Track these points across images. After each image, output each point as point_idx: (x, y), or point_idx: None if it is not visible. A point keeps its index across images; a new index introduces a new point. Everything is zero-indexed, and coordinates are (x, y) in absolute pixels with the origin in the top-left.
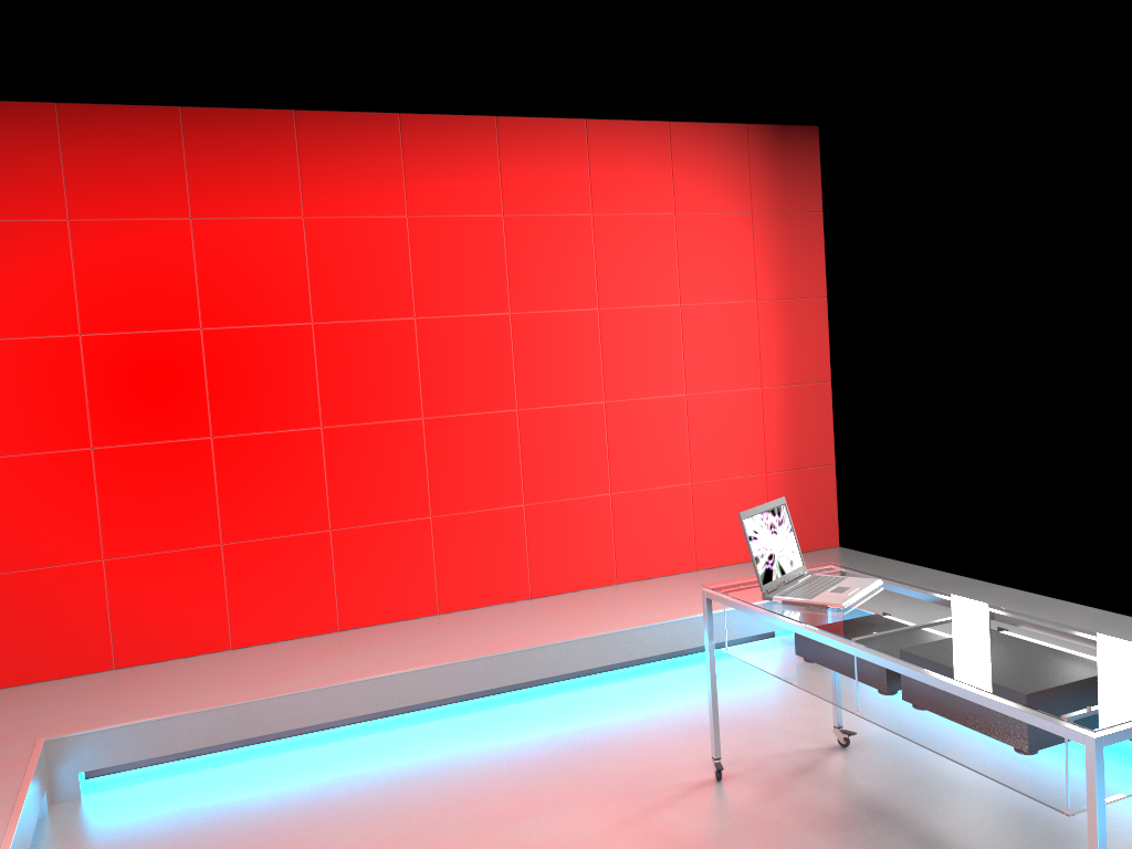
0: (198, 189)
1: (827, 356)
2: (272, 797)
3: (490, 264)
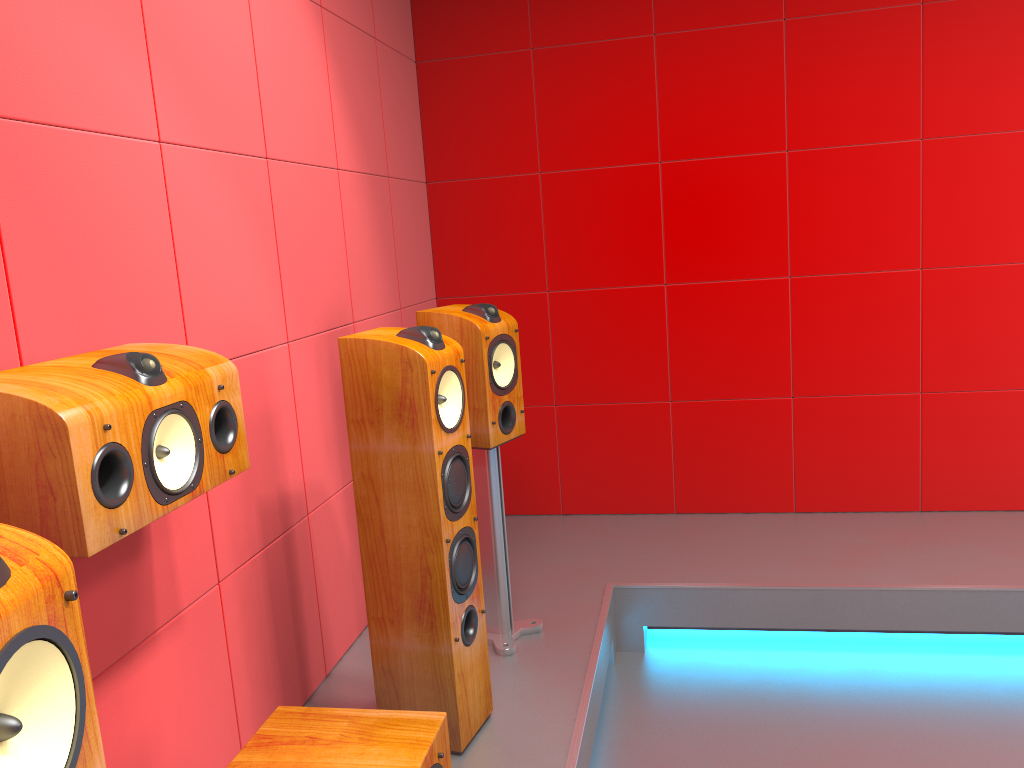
0: None
1: None
2: (854, 715)
3: None
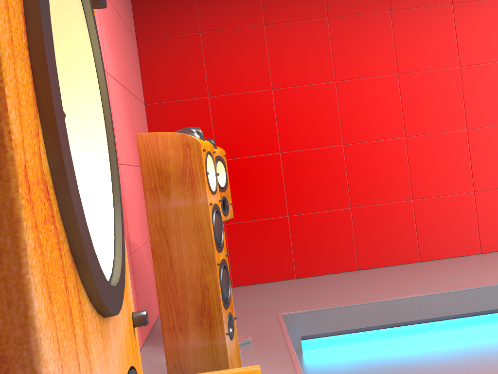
0: (331, 0)
1: None
2: (436, 364)
3: None
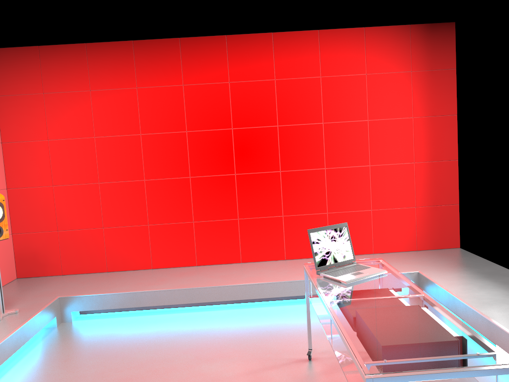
0: (139, 75)
1: (456, 146)
2: (131, 333)
3: (268, 103)
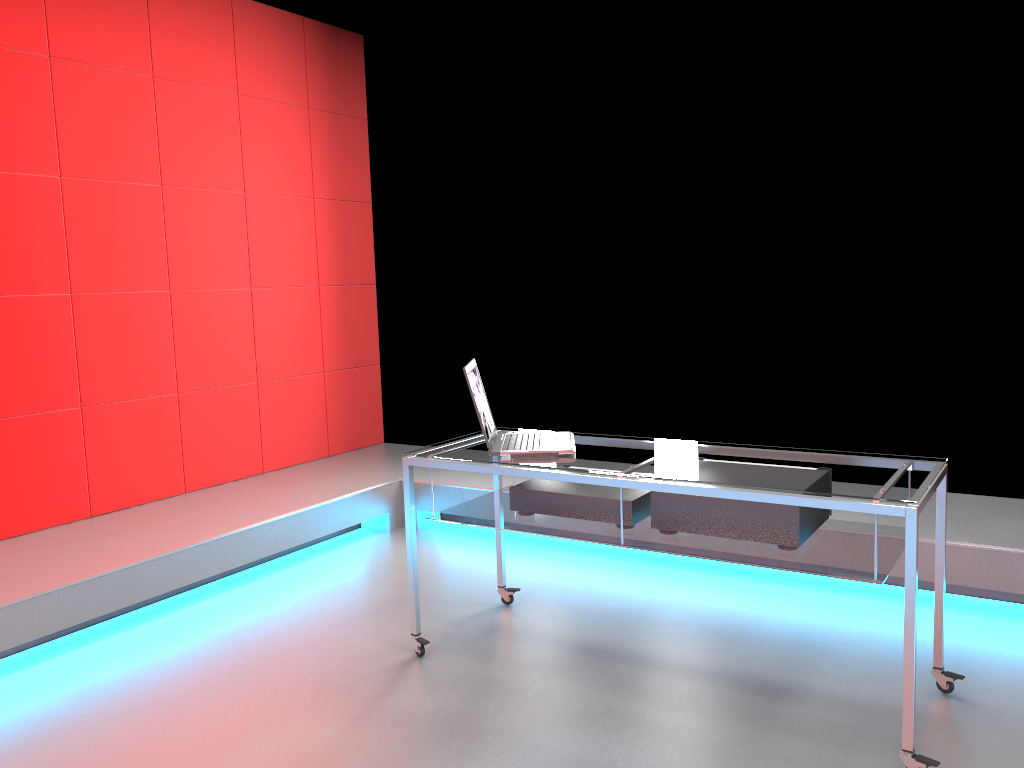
0: None
1: (373, 260)
2: None
3: (34, 113)
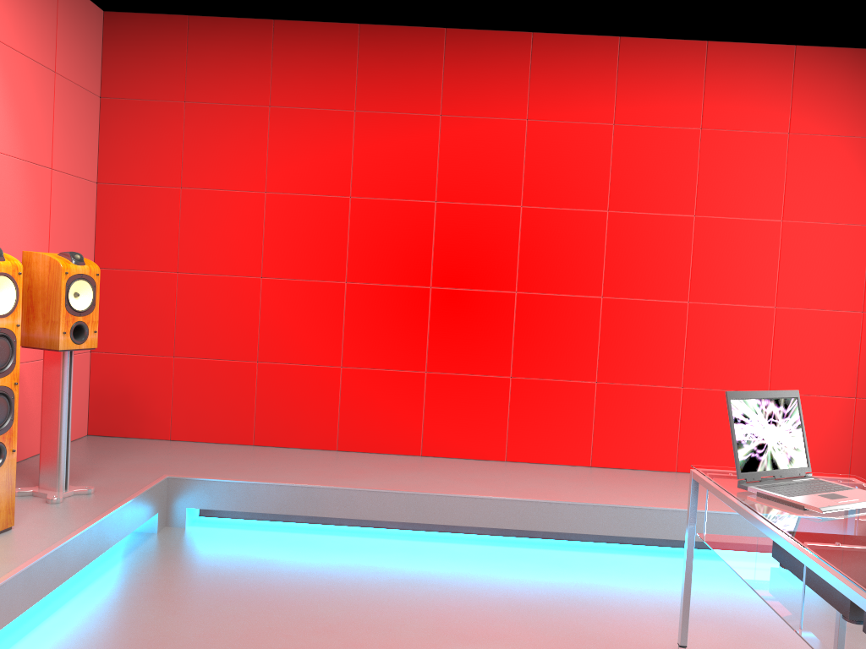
0: (363, 88)
1: None
2: (301, 564)
3: (595, 166)
